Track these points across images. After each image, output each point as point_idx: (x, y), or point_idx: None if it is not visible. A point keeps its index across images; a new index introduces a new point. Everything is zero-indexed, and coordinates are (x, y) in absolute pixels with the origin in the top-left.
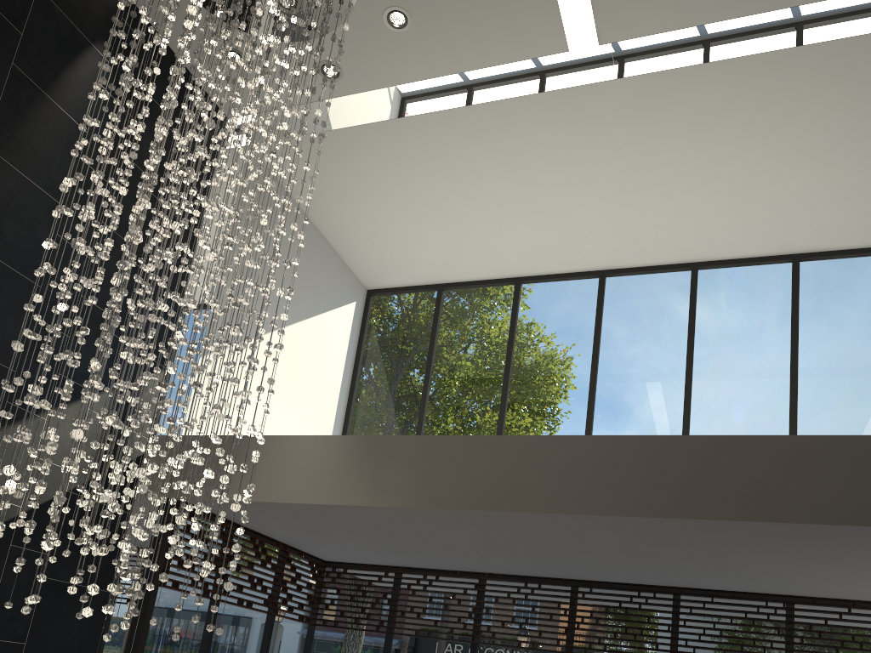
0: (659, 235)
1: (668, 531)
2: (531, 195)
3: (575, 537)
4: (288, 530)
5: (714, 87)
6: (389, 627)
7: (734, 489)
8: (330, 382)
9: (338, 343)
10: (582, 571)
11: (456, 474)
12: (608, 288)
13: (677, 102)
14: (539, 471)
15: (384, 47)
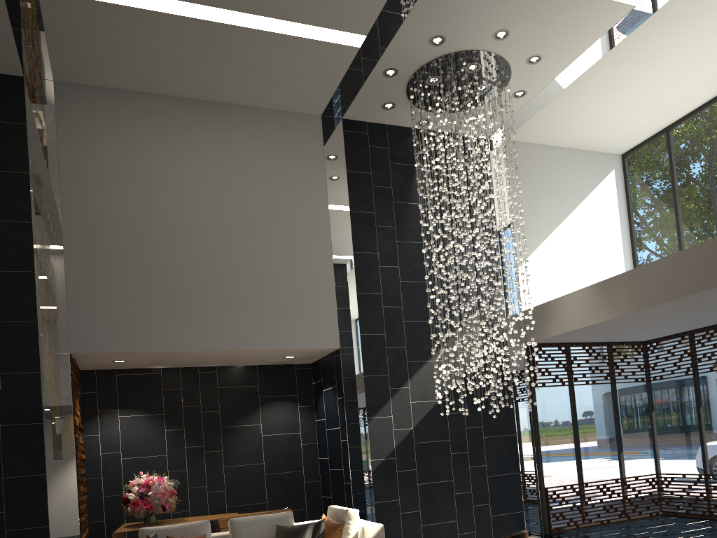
0: None
1: None
2: (681, 60)
3: None
4: (597, 337)
5: None
6: (692, 370)
7: None
8: (610, 231)
9: (608, 205)
10: None
11: (646, 288)
12: None
13: None
14: (687, 271)
15: (537, 70)
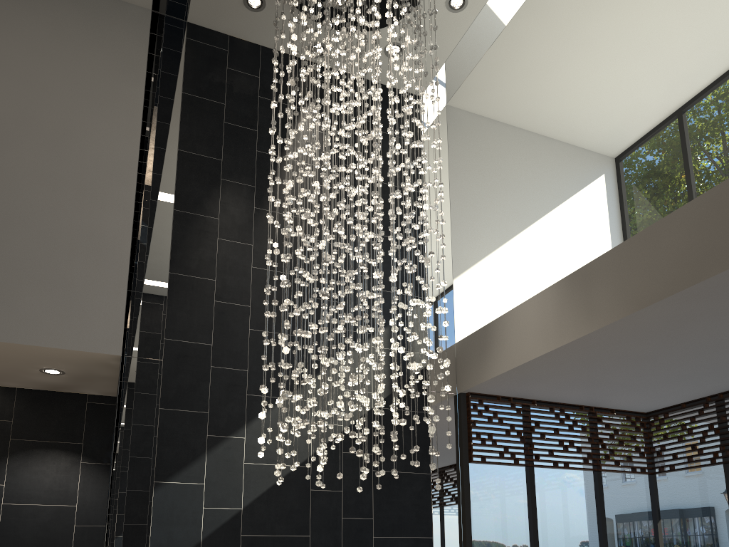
0: None
1: None
2: None
3: None
4: (571, 391)
5: None
6: (722, 456)
7: None
8: (597, 254)
9: (595, 218)
10: None
11: (651, 267)
12: None
13: None
14: None
15: None
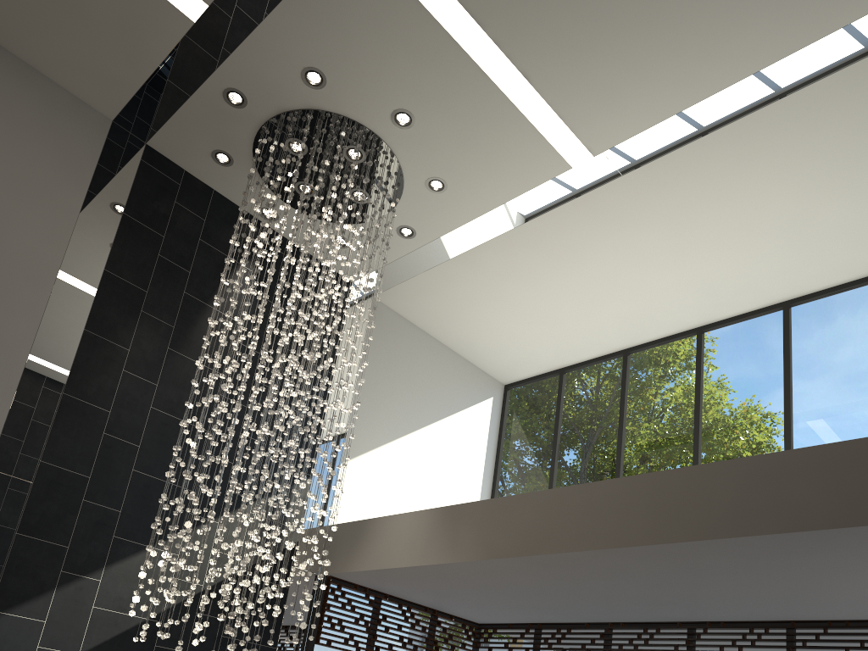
0: (735, 285)
1: (686, 557)
2: (600, 280)
3: (625, 574)
4: (421, 595)
5: (711, 157)
6: None
7: (719, 510)
8: (471, 468)
9: (476, 435)
10: (682, 611)
11: (506, 528)
12: (706, 342)
13: (685, 177)
14: (566, 517)
15: (436, 205)
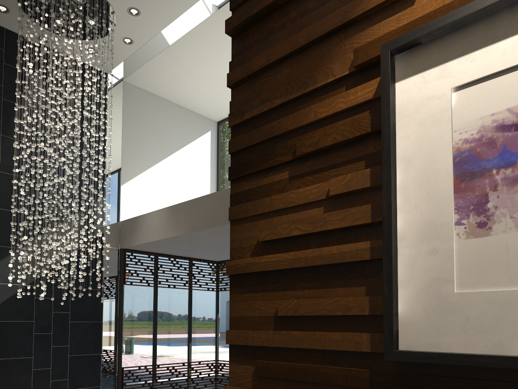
0: None
1: None
2: None
3: None
4: (177, 251)
5: None
6: None
7: None
8: (202, 176)
9: (203, 155)
10: None
11: (199, 215)
12: None
13: None
14: (224, 206)
15: (138, 23)
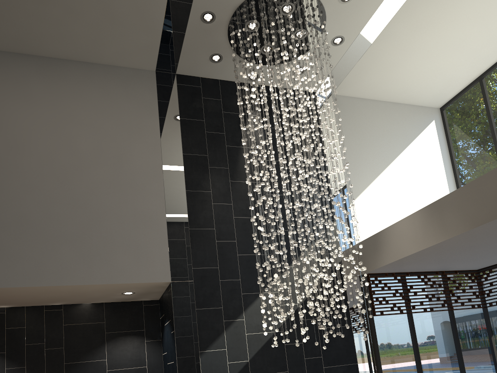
0: None
1: None
2: None
3: None
4: (431, 265)
5: None
6: None
7: None
8: (435, 172)
9: (431, 150)
10: None
11: (480, 203)
12: None
13: None
14: None
15: (350, 11)
